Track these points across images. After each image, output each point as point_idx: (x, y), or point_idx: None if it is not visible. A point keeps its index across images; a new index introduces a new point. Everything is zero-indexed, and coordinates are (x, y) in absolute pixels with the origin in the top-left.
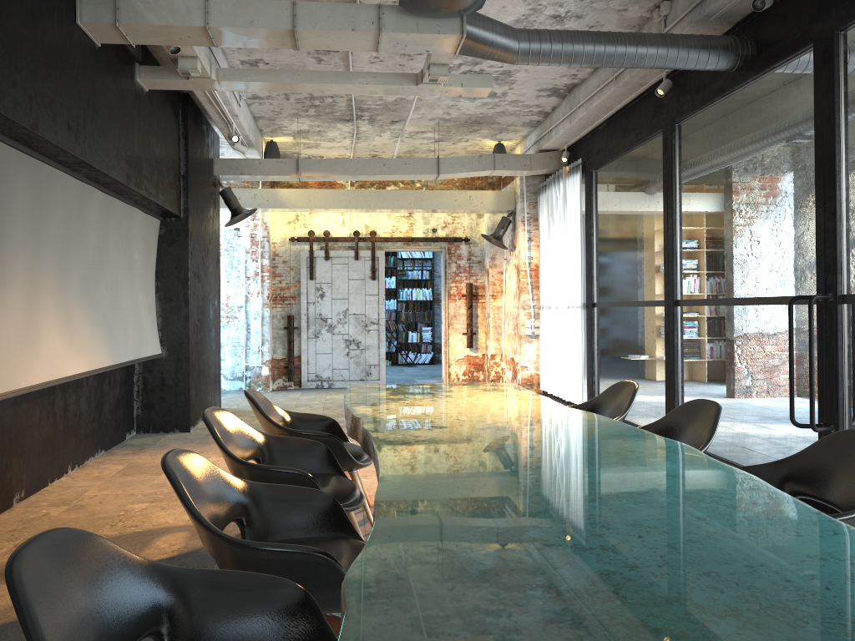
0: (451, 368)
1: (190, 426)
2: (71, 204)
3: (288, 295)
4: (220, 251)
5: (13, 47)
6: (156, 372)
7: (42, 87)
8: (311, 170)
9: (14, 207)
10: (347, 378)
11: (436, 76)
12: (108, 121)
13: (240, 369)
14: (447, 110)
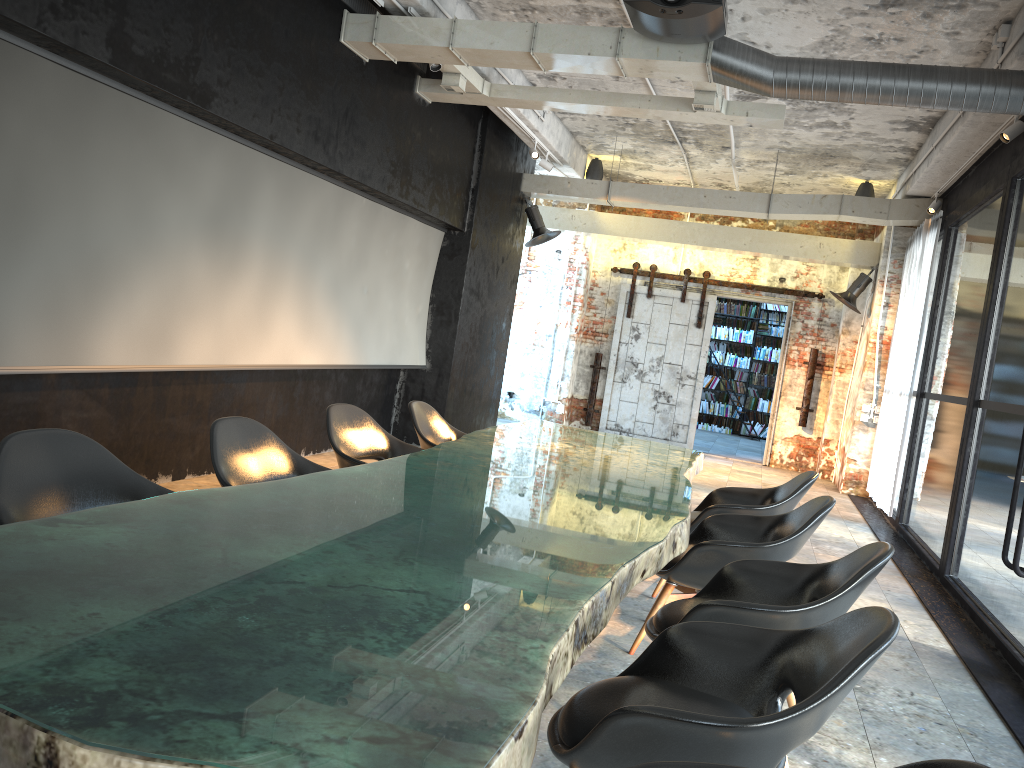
0: (774, 446)
1: None
2: (326, 207)
3: (600, 330)
4: (538, 273)
5: (258, 67)
6: (418, 383)
7: (287, 101)
8: (621, 195)
9: (258, 206)
10: (650, 434)
11: (699, 104)
12: (370, 132)
13: (537, 402)
14: (782, 139)
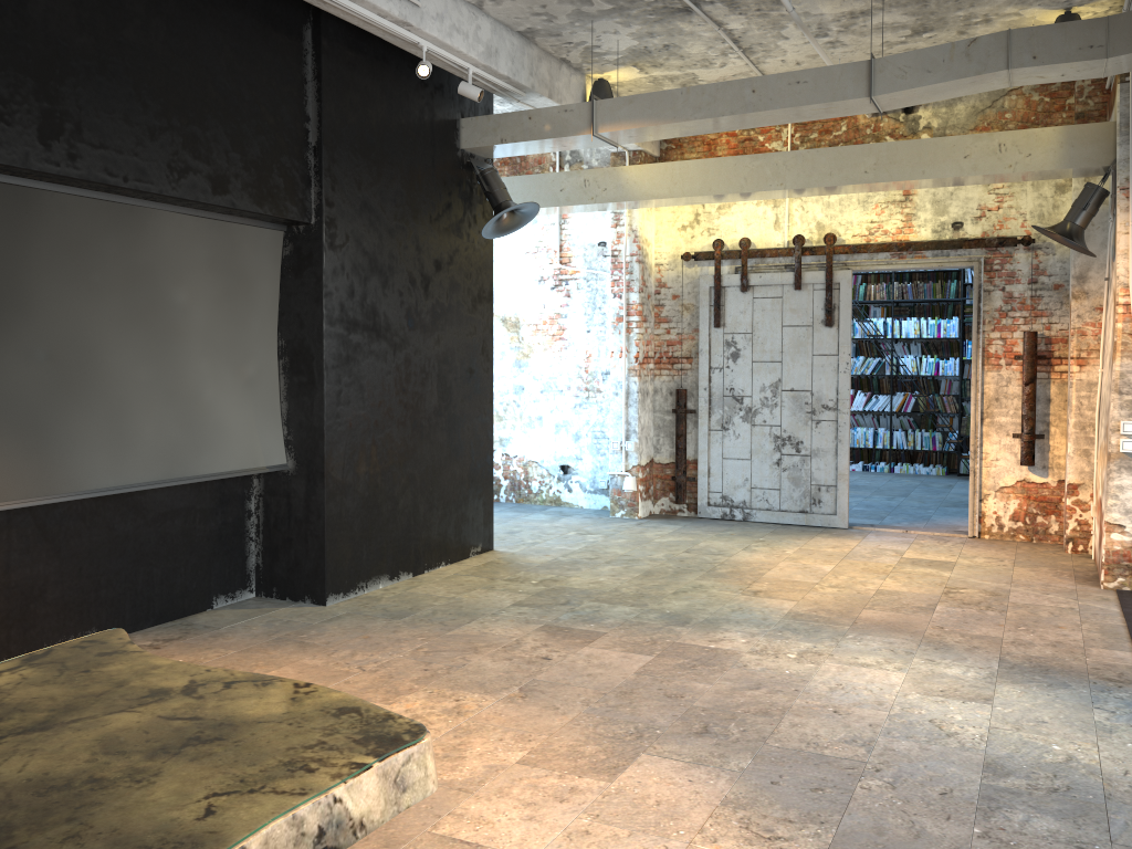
0: (985, 504)
1: (327, 595)
2: None
3: (680, 354)
4: (577, 282)
5: None
6: (281, 496)
7: None
8: (615, 120)
9: None
10: (777, 506)
11: None
12: None
13: (603, 476)
14: None
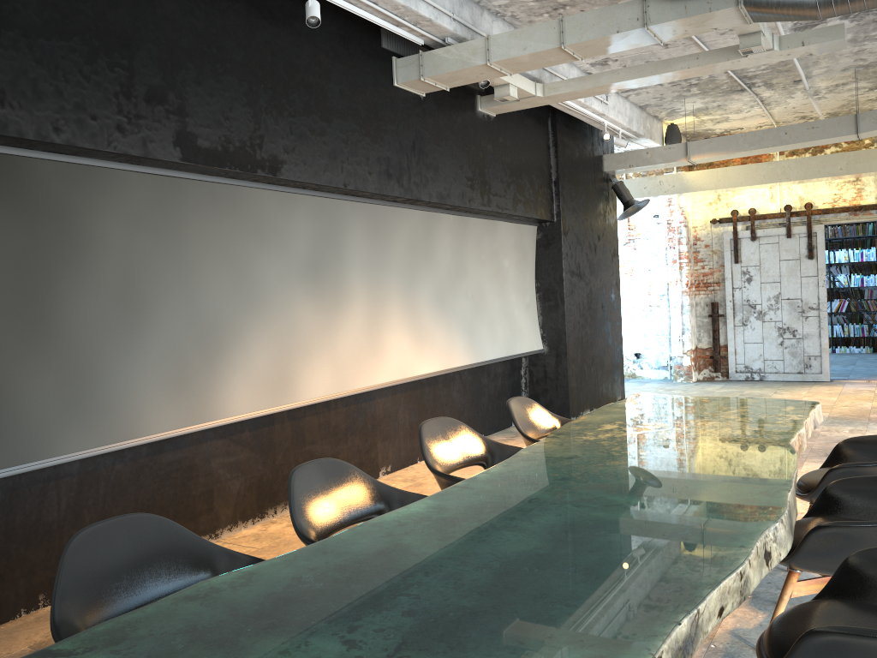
0: None
1: (570, 417)
2: (415, 232)
3: (711, 280)
4: (640, 240)
5: (320, 128)
6: (539, 366)
7: (354, 150)
8: (700, 152)
9: (350, 246)
10: (782, 370)
11: (746, 48)
12: (441, 157)
13: (664, 358)
14: (856, 57)
